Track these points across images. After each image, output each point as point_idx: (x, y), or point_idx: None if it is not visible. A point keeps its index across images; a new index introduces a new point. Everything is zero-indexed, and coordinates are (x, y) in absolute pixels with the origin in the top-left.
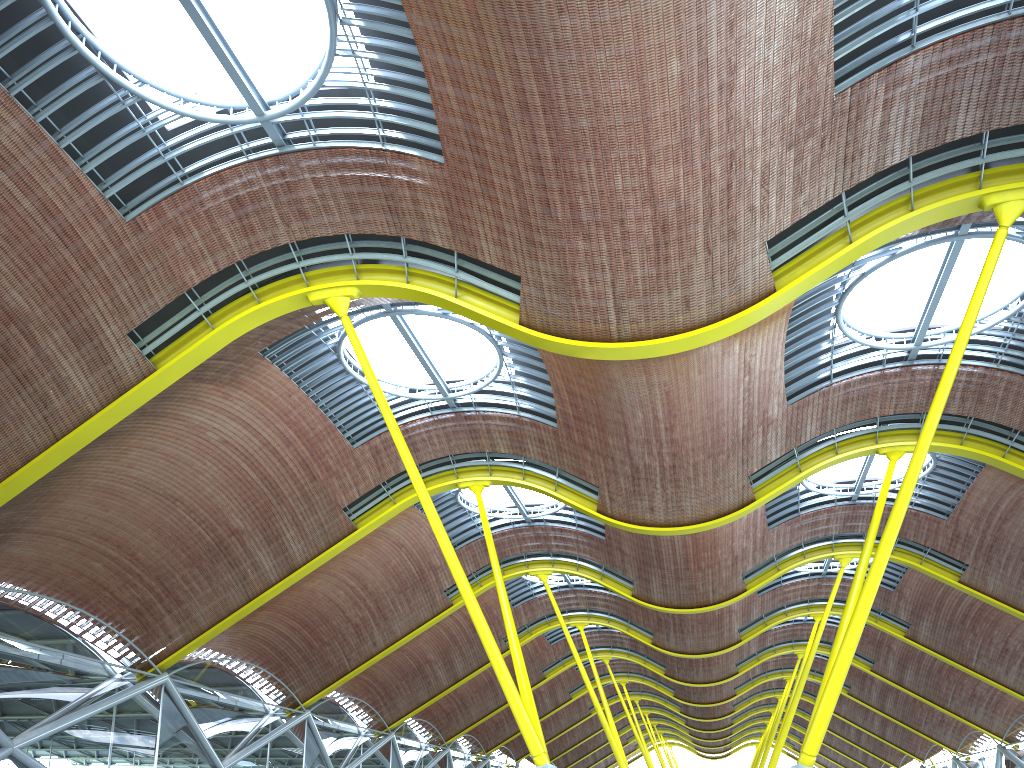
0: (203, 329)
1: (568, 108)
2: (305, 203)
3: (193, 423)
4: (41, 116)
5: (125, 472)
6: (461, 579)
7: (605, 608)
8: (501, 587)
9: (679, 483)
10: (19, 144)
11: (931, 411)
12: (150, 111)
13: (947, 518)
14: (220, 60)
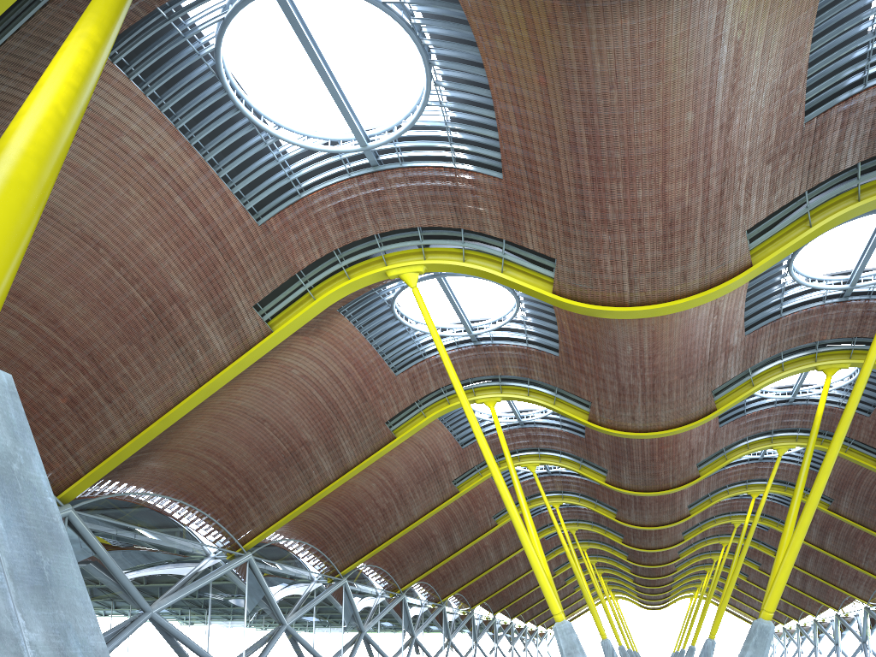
0: (306, 299)
1: (607, 147)
2: (390, 206)
3: (284, 364)
4: (209, 157)
5: (233, 403)
6: (501, 483)
7: (577, 490)
8: (517, 483)
9: (656, 398)
10: (192, 177)
11: (870, 352)
12: (279, 144)
13: (869, 415)
14: (341, 112)
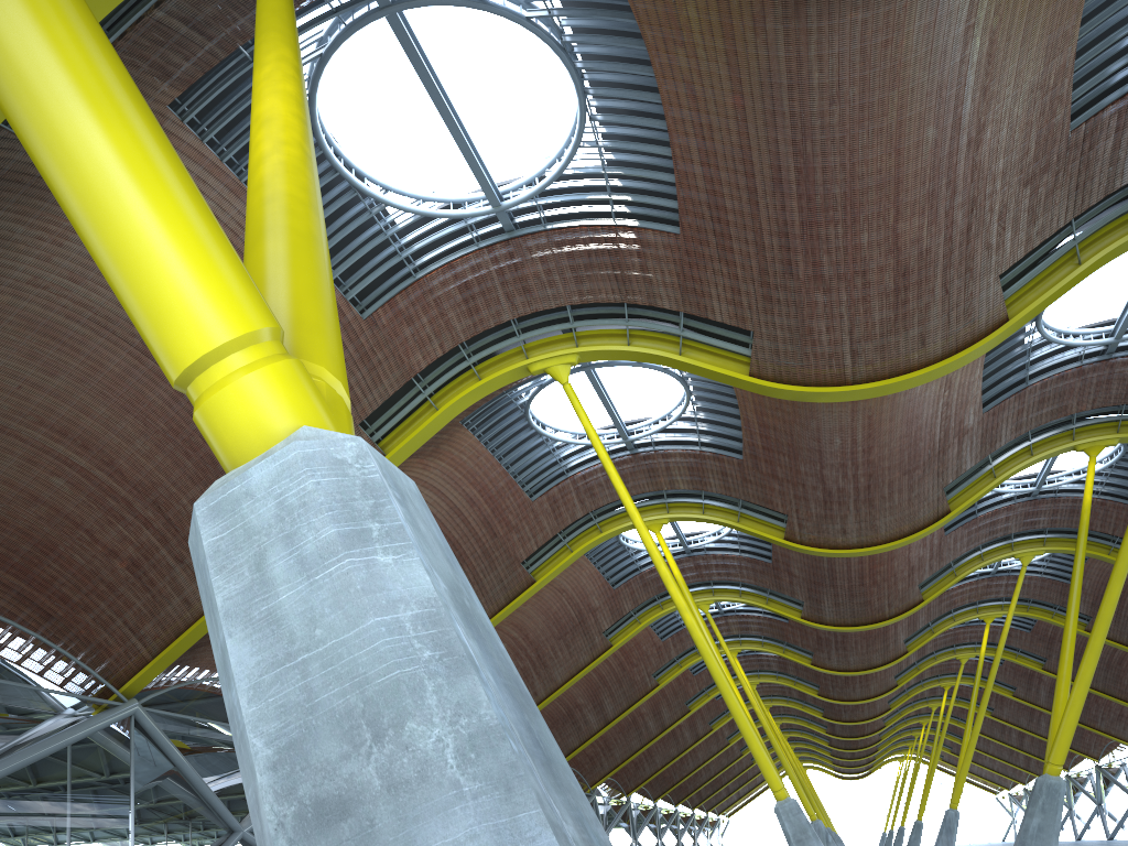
0: (426, 410)
1: (823, 180)
2: (530, 281)
3: None
4: None
5: None
6: (694, 626)
7: (759, 632)
8: (703, 627)
9: (873, 503)
10: None
11: None
12: (386, 213)
13: None
14: (469, 164)
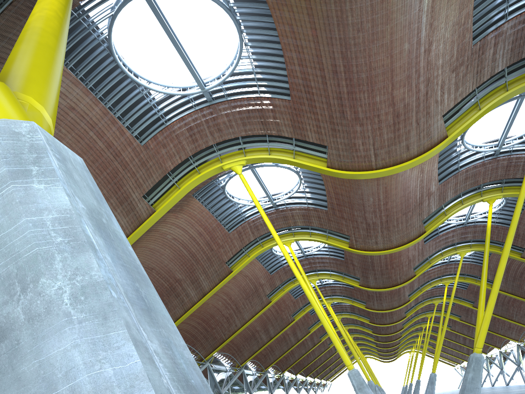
0: (174, 189)
1: (356, 70)
2: (221, 125)
3: (162, 232)
4: (108, 105)
5: None
6: (306, 288)
7: (340, 293)
8: (312, 289)
9: (389, 229)
10: (99, 119)
11: (524, 181)
12: (150, 94)
13: None
14: (188, 68)
